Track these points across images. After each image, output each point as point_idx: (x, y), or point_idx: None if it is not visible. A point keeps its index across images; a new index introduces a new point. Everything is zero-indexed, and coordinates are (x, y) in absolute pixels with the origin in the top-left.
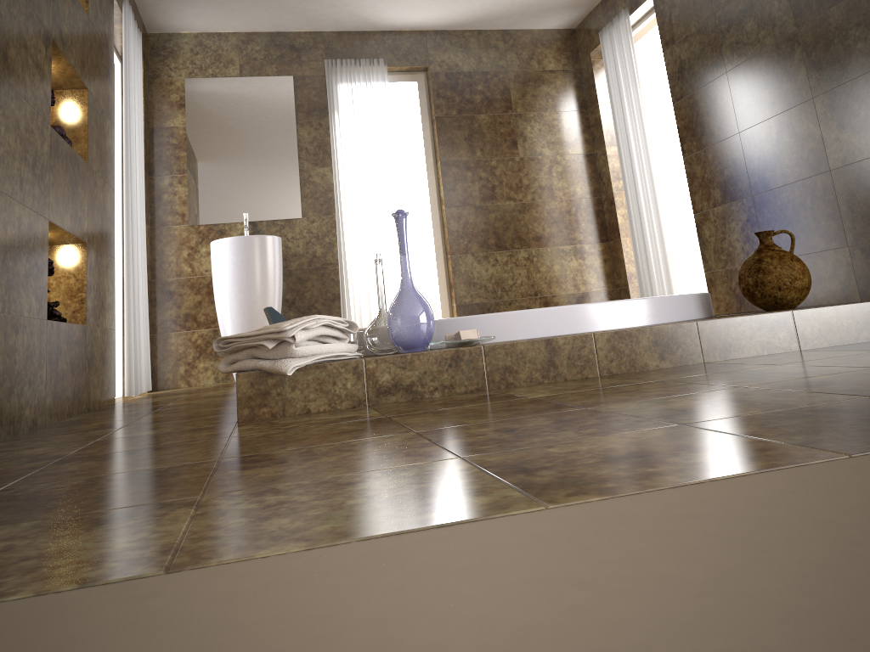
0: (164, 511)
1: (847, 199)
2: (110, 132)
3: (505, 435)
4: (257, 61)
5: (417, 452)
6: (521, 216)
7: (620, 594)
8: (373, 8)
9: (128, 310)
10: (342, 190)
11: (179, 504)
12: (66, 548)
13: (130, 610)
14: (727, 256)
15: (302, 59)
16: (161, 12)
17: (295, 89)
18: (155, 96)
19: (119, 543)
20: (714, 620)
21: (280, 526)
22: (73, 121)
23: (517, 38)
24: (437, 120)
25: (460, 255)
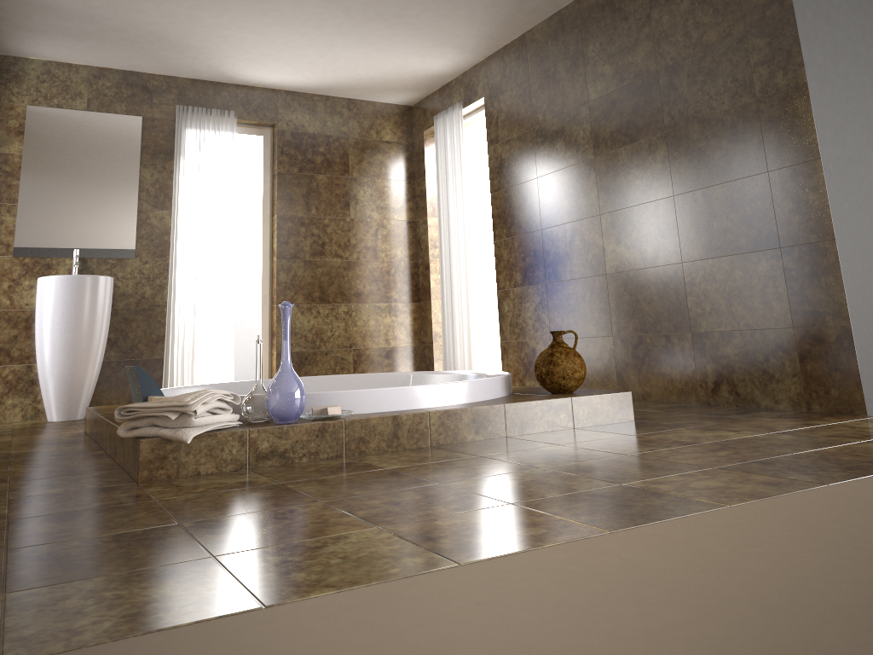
0: (200, 568)
1: (616, 299)
2: None
3: (396, 508)
4: (107, 97)
5: (342, 522)
6: (345, 272)
7: (520, 608)
8: (233, 65)
9: None
10: (179, 234)
11: (204, 563)
12: (167, 595)
13: (272, 627)
14: (520, 330)
15: (154, 101)
16: (14, 38)
17: (143, 130)
18: None
19: (203, 591)
20: (562, 617)
21: (304, 578)
22: None
23: (361, 108)
24: (278, 175)
25: None
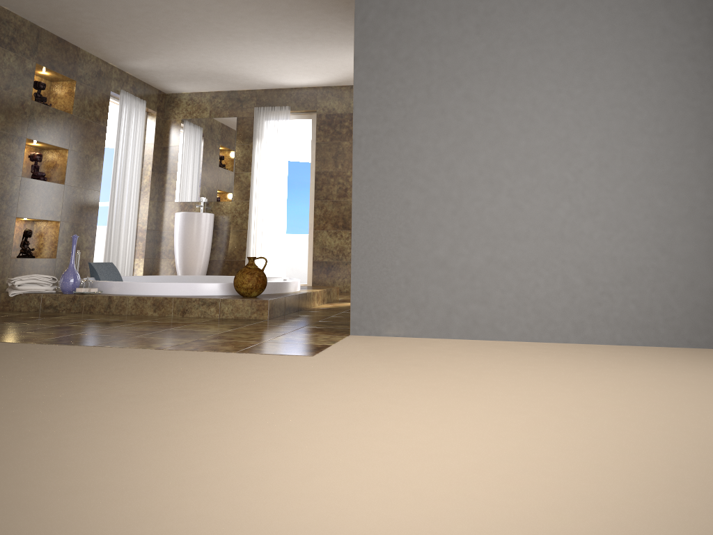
0: None
1: None
2: (98, 163)
3: None
4: (219, 108)
5: None
6: None
7: None
8: (271, 79)
9: (105, 249)
10: (255, 186)
11: None
12: None
13: None
14: None
15: (243, 107)
16: (163, 85)
17: (237, 125)
18: (166, 129)
19: None
20: None
21: None
22: (61, 164)
23: None
24: (316, 144)
25: (320, 231)
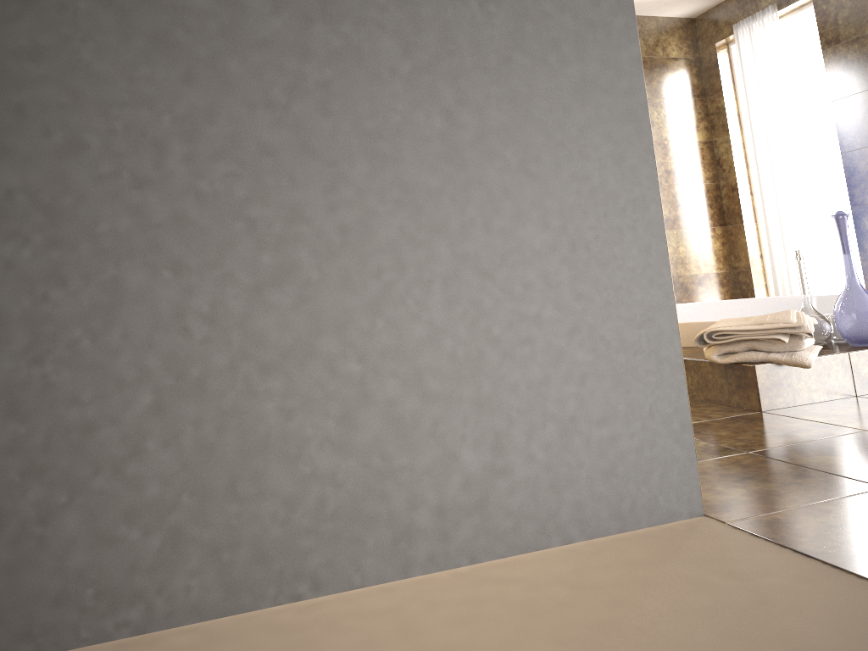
0: None
1: None
2: None
3: None
4: None
5: None
6: None
7: None
8: None
9: None
10: None
11: None
12: None
13: None
14: None
15: None
16: None
17: None
18: None
19: None
20: None
21: None
22: None
23: (644, 24)
24: None
25: None
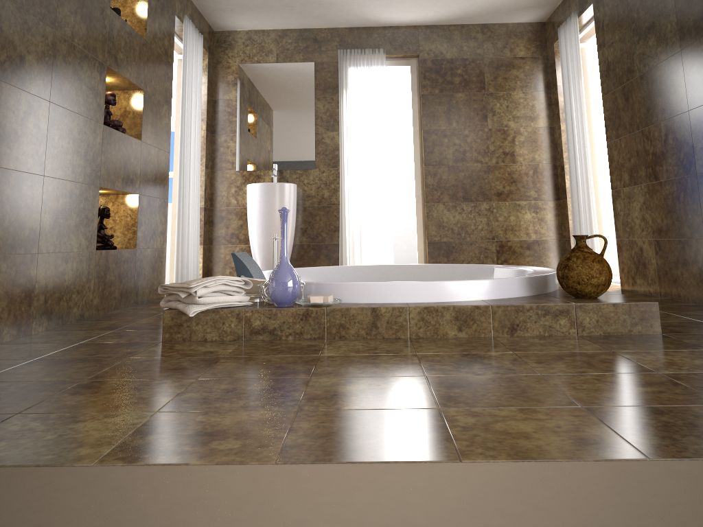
0: None
1: None
2: (167, 114)
3: (216, 396)
4: (289, 51)
5: (154, 401)
6: (485, 175)
7: None
8: (372, 12)
9: (178, 234)
10: (345, 149)
11: None
12: None
13: None
14: (630, 229)
15: (322, 49)
16: (220, 18)
17: (315, 72)
18: (217, 77)
19: None
20: None
21: None
22: (133, 112)
23: (494, 31)
24: (422, 97)
25: (434, 204)
